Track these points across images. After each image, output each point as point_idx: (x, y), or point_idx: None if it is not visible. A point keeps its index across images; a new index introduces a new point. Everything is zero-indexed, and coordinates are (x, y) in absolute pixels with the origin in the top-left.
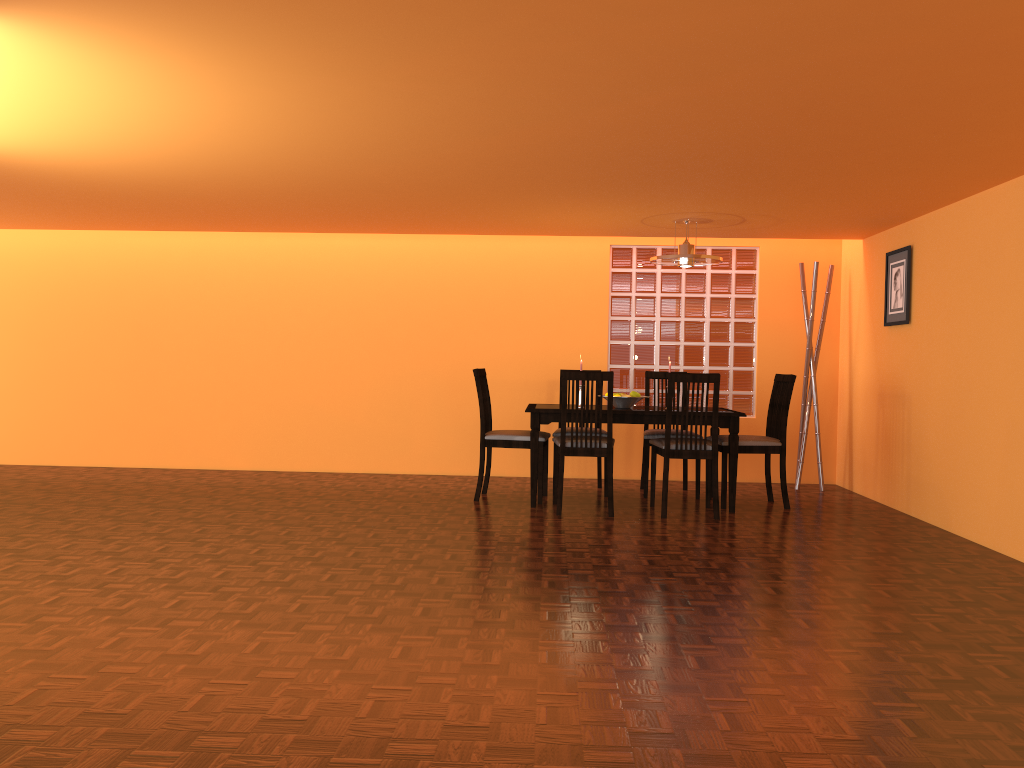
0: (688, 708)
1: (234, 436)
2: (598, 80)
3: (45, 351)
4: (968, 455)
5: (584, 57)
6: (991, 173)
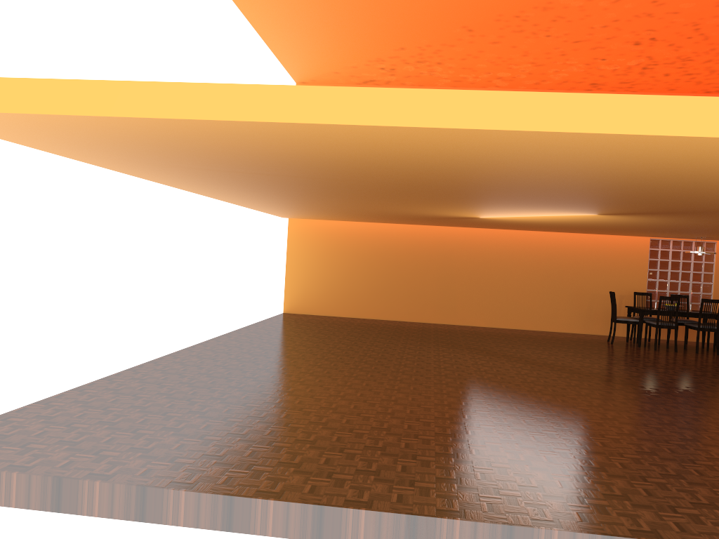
0: None
1: (480, 312)
2: None
3: (400, 273)
4: None
5: None
6: None
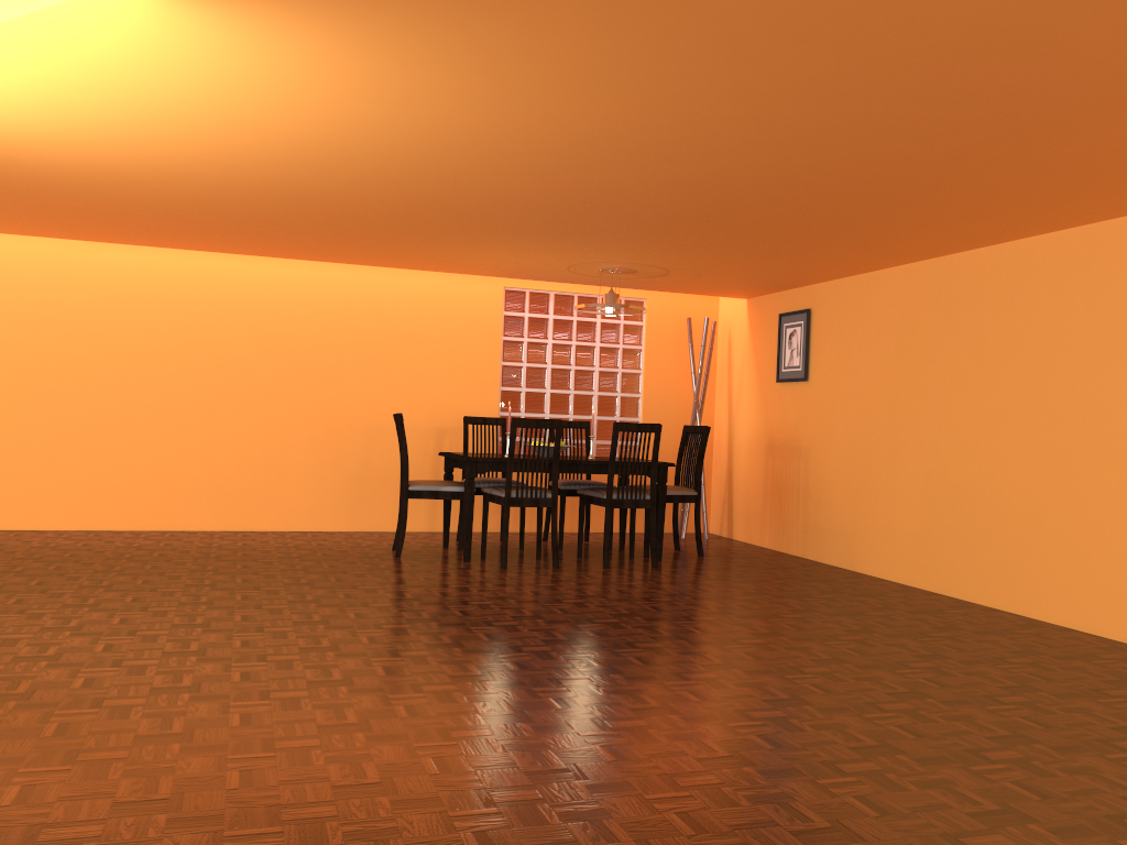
0: (863, 725)
1: (54, 489)
2: (710, 142)
3: None
4: (878, 501)
5: (726, 122)
6: (920, 253)
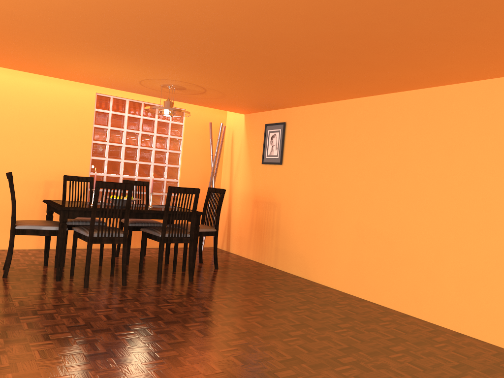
0: None
1: None
2: None
3: None
4: (326, 240)
5: None
6: (366, 91)
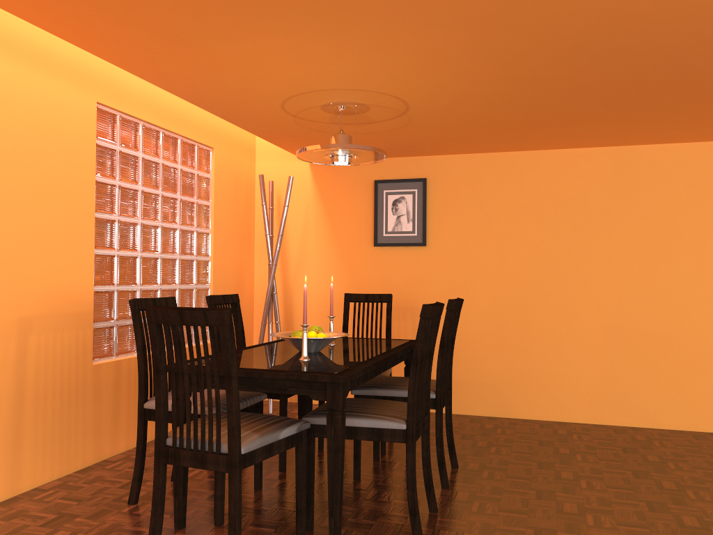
0: None
1: None
2: None
3: None
4: (542, 354)
5: None
6: (624, 140)
